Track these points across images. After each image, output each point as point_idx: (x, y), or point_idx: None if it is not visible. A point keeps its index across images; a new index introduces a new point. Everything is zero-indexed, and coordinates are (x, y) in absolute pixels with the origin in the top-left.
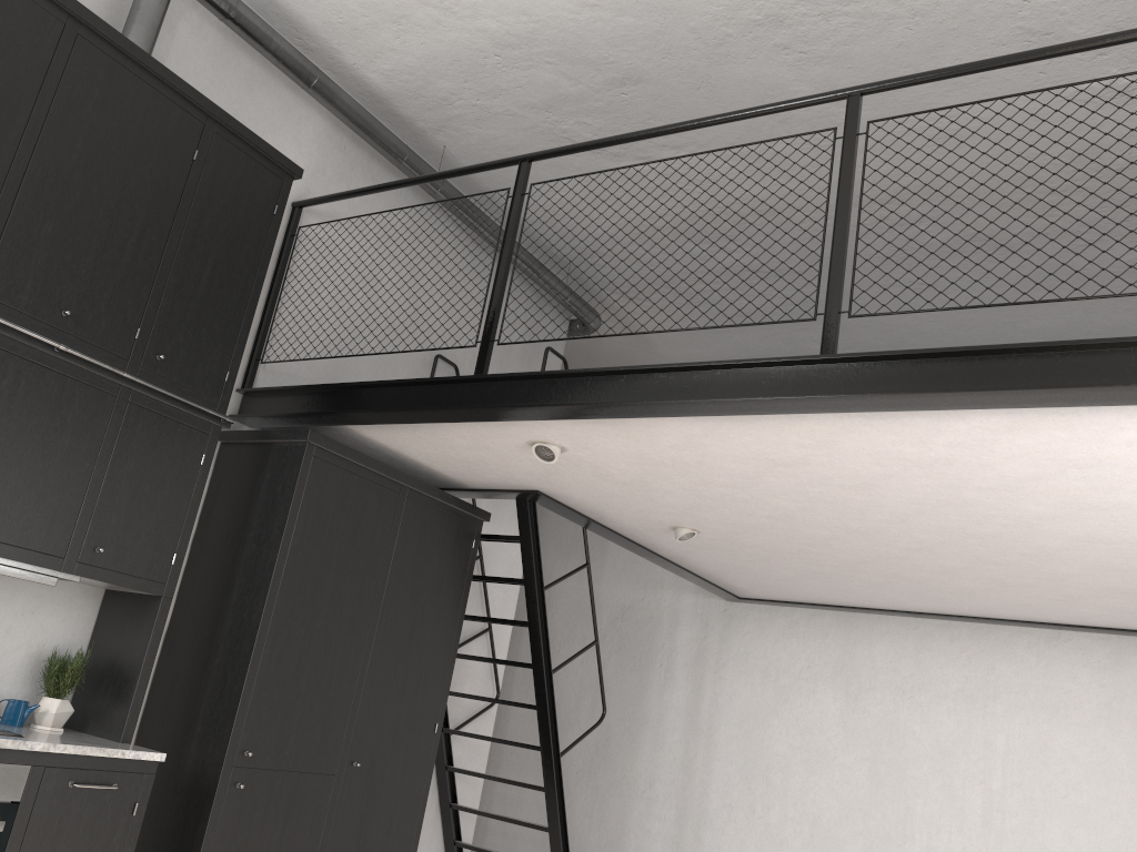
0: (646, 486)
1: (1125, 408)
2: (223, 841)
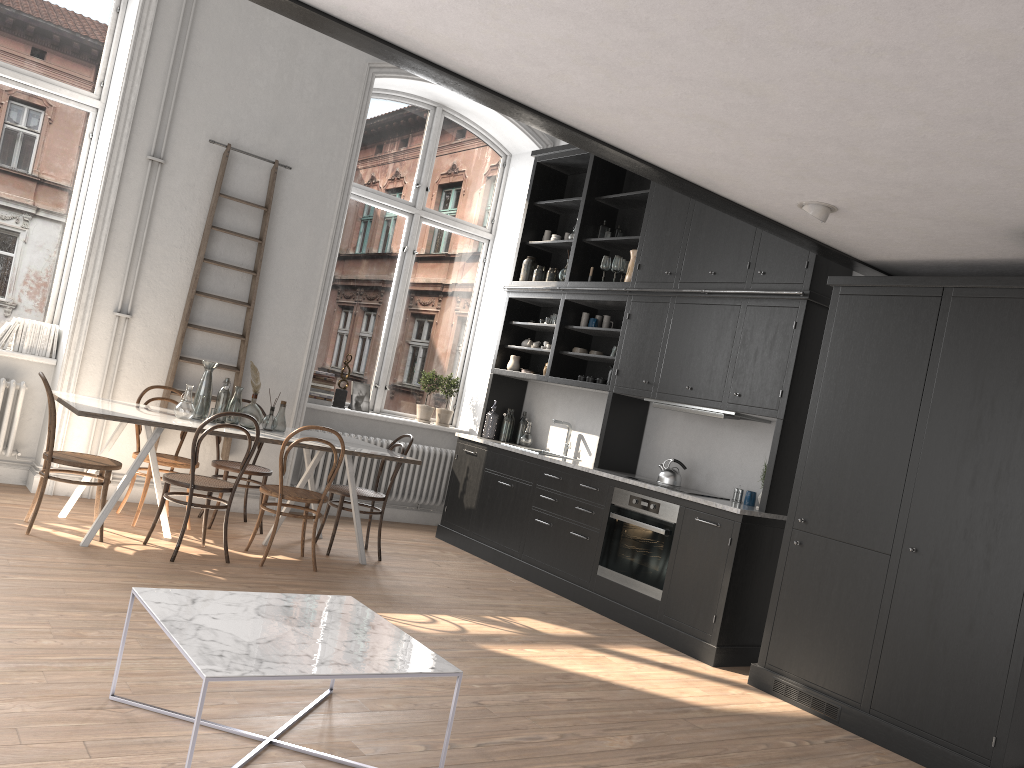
0: (918, 184)
1: (357, 19)
2: (789, 581)
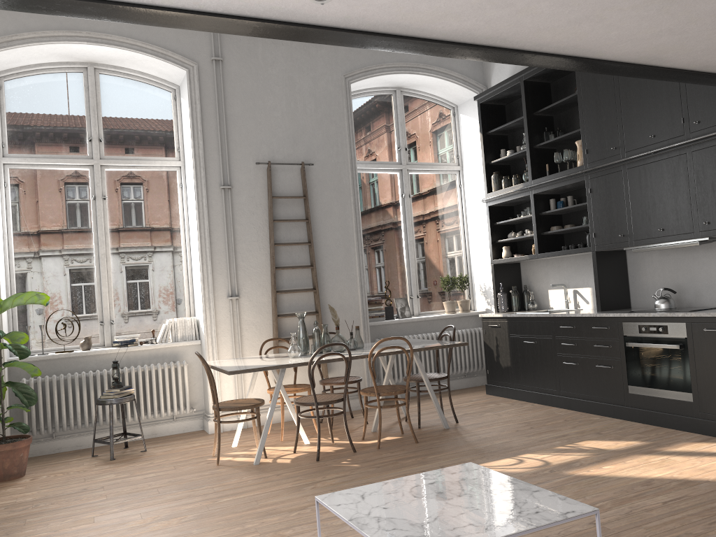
0: None
1: (359, 23)
2: None
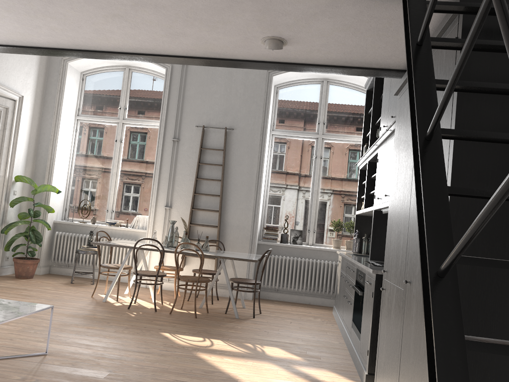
0: None
1: None
2: (382, 320)
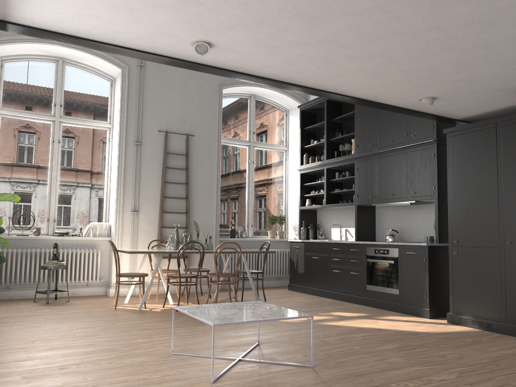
0: (467, 78)
1: (221, 65)
2: (456, 271)
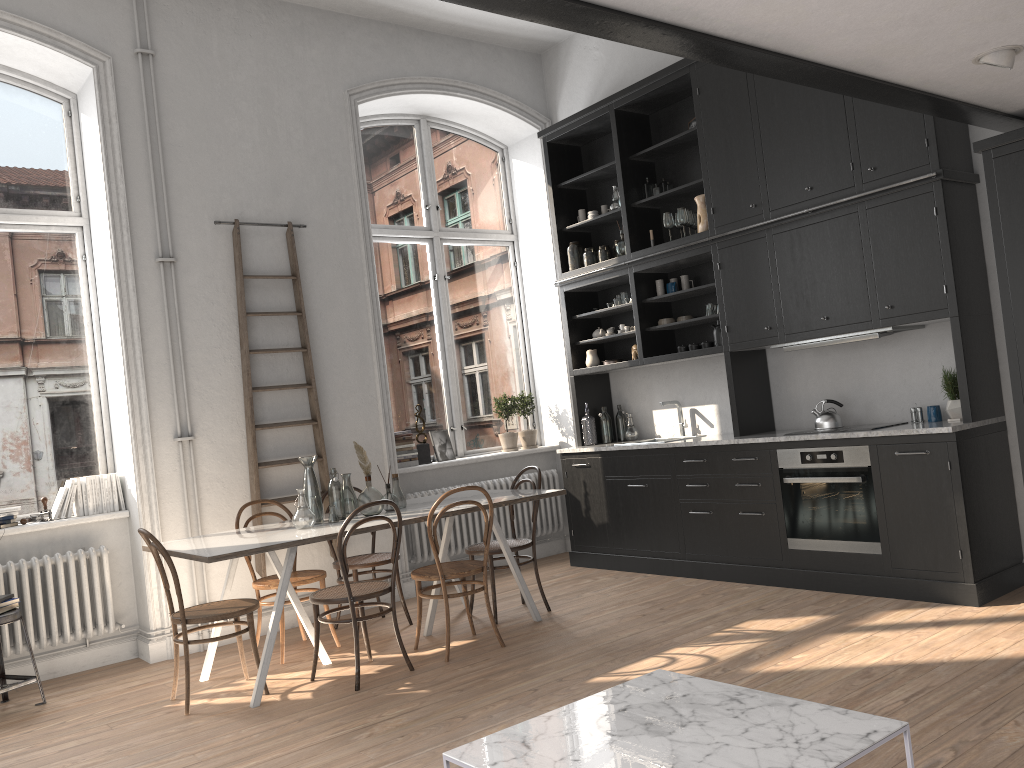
0: None
1: None
2: None
